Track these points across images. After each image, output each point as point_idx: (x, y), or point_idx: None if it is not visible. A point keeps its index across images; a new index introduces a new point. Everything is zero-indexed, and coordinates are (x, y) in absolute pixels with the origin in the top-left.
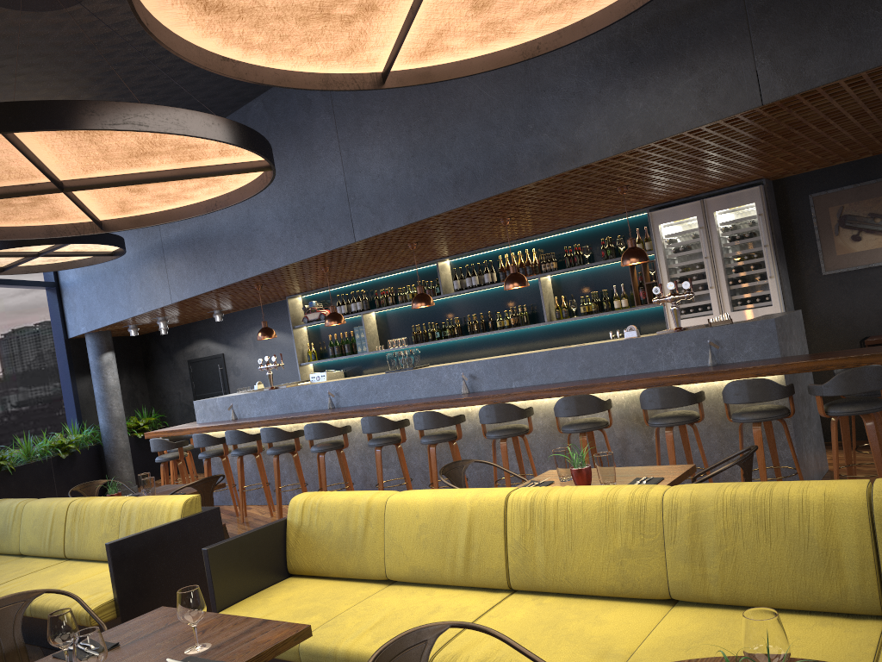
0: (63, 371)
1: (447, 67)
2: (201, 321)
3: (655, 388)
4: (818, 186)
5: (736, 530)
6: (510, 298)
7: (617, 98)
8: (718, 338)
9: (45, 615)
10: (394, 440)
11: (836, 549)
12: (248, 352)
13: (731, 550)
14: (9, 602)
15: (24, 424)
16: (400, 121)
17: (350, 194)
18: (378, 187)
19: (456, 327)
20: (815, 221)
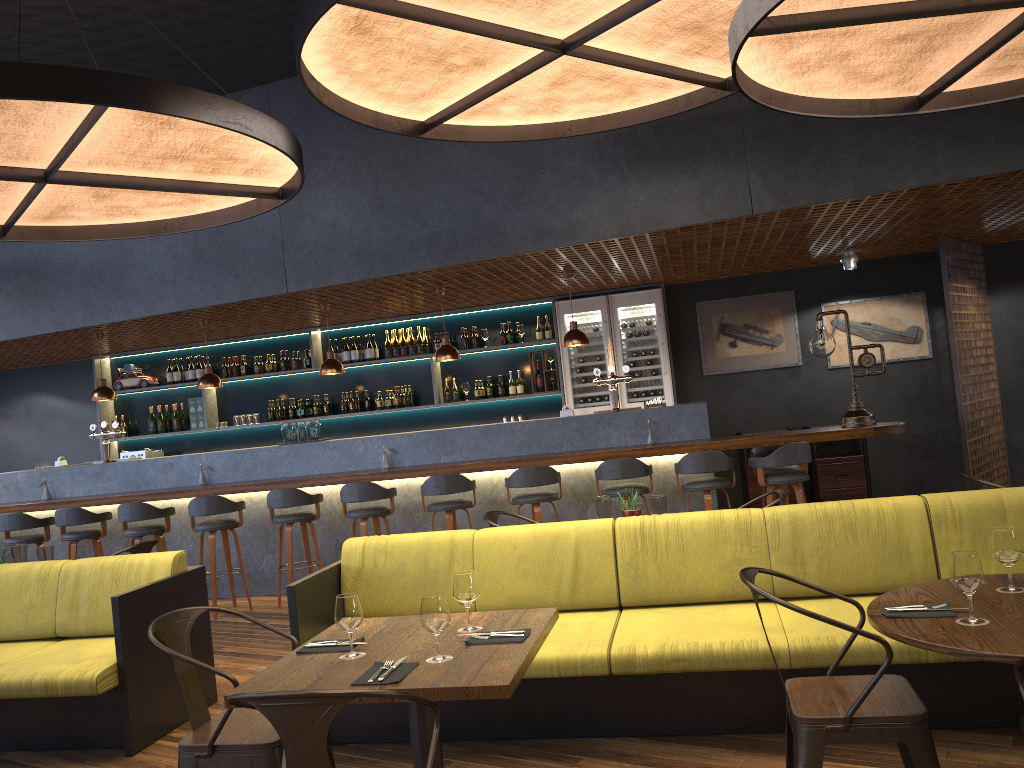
0: None
1: (481, 130)
2: None
3: (617, 459)
4: (704, 296)
5: (830, 535)
6: (391, 377)
7: (619, 188)
8: (656, 419)
9: (3, 693)
10: (308, 516)
11: (906, 543)
12: (15, 424)
13: (826, 551)
14: (178, 618)
15: None
16: (366, 172)
17: (286, 240)
18: (327, 237)
19: (327, 404)
20: (700, 326)
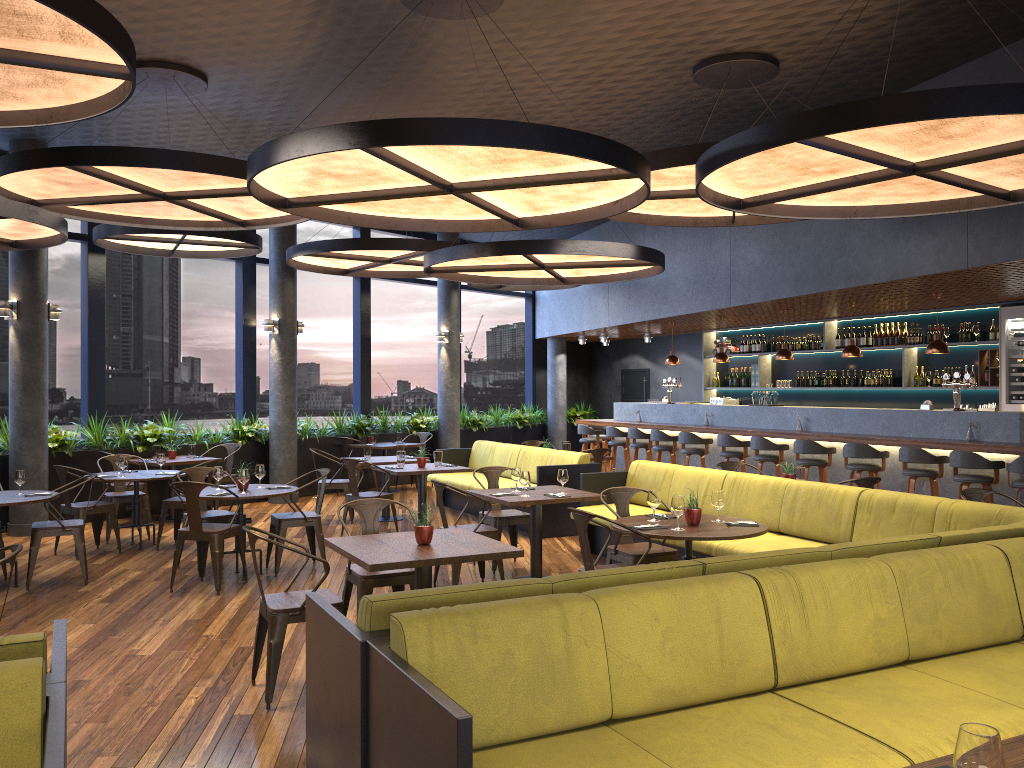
0: (527, 363)
1: None
2: (635, 339)
3: (906, 447)
4: None
5: (808, 502)
6: (881, 361)
7: (892, 243)
8: (979, 421)
9: None
10: (737, 455)
11: (840, 515)
12: (668, 371)
13: (804, 510)
14: (495, 469)
15: (495, 399)
16: (769, 228)
17: (732, 272)
18: (749, 271)
19: (832, 378)
20: None
